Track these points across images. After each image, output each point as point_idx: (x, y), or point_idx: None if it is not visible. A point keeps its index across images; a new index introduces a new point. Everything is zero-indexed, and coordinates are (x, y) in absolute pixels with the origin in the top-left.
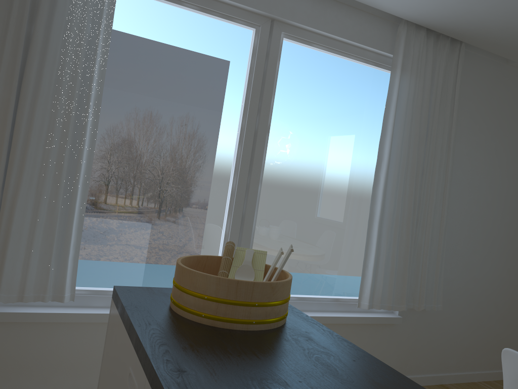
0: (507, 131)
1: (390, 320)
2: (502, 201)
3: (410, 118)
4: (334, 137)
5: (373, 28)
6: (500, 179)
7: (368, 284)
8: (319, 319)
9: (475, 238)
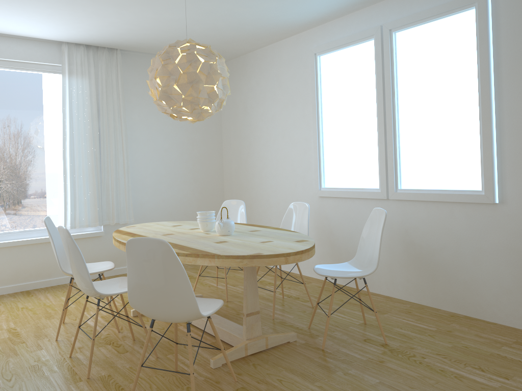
0: None
1: (94, 234)
2: (177, 147)
3: (82, 104)
4: (29, 124)
5: (42, 49)
6: (173, 133)
7: (69, 214)
8: (35, 240)
9: (159, 173)
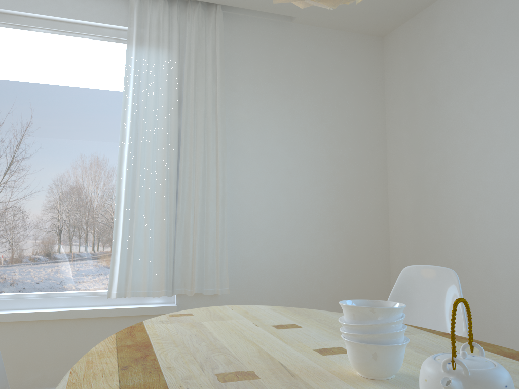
0: (305, 92)
1: (159, 310)
2: (310, 167)
3: (153, 88)
4: (72, 119)
5: (101, 3)
6: (304, 143)
7: (117, 271)
8: (55, 314)
9: (278, 210)
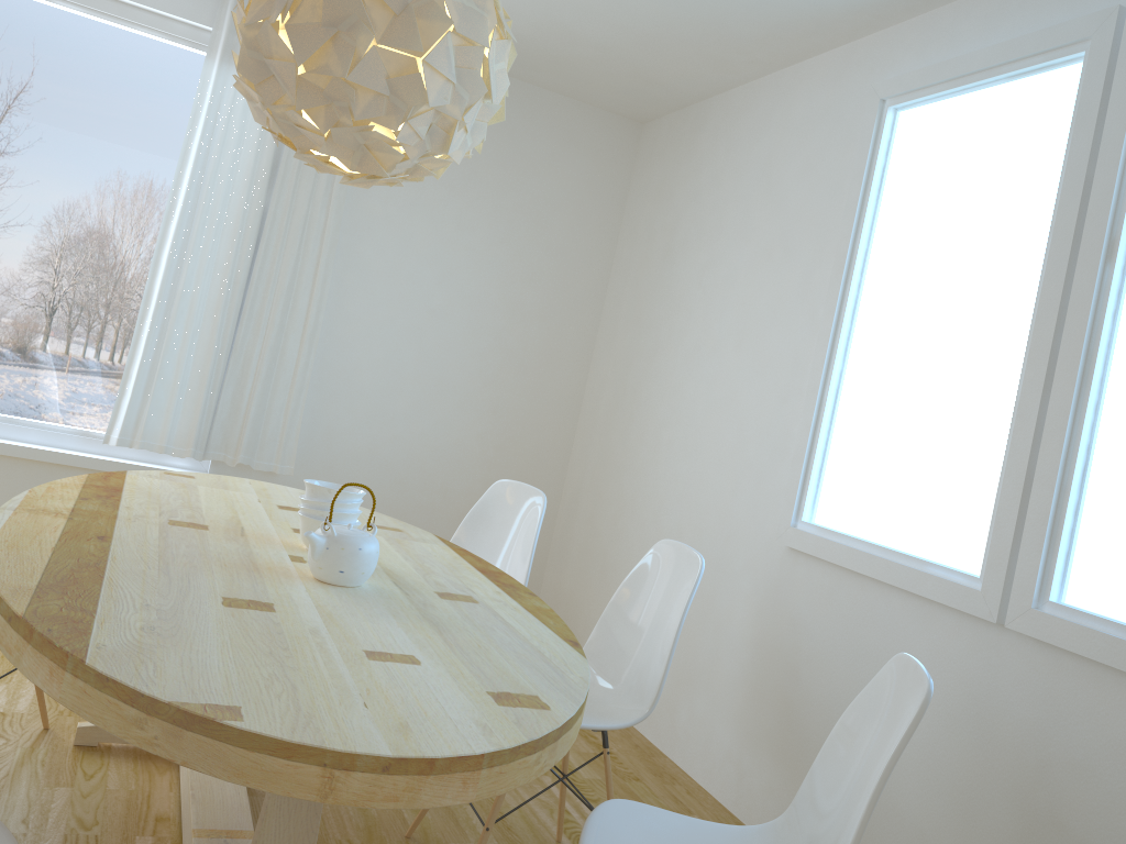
0: (488, 189)
1: None
2: (468, 311)
3: (235, 138)
4: (97, 159)
5: None
6: (467, 271)
7: (125, 407)
8: (20, 450)
9: (400, 367)
